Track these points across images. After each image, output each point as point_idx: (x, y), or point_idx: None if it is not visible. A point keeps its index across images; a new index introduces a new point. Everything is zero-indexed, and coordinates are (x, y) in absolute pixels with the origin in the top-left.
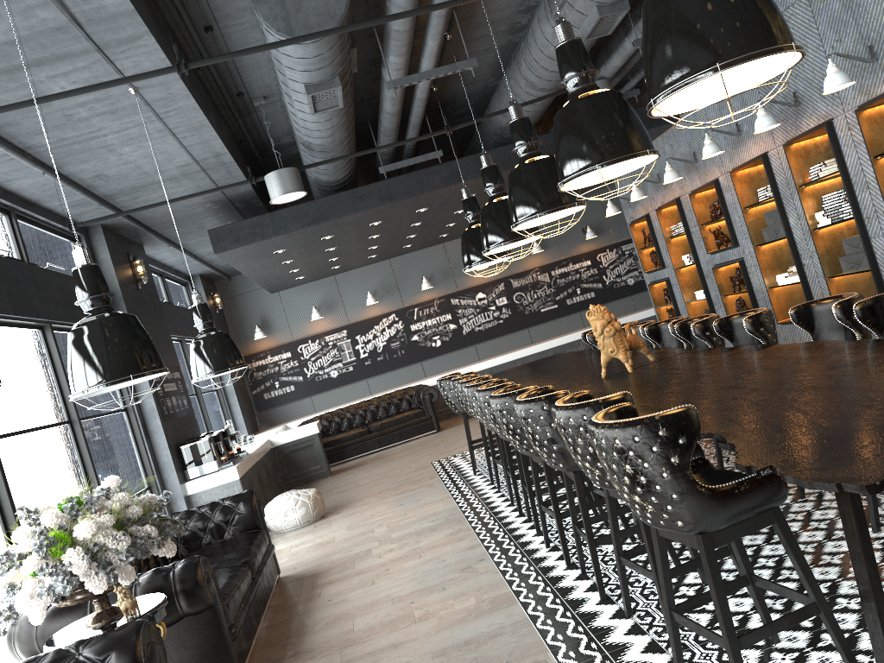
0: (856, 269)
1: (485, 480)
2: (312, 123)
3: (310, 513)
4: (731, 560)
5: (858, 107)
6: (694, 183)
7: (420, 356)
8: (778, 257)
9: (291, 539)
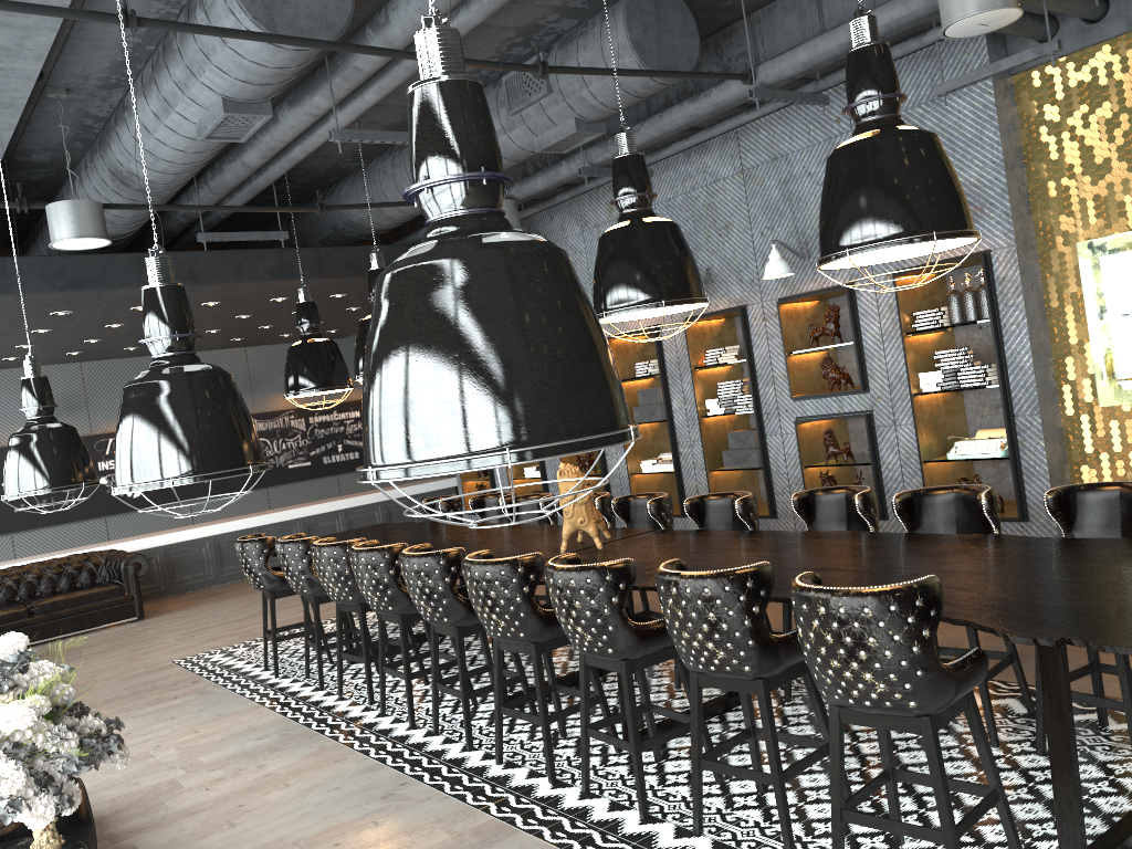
0: (741, 466)
1: (303, 684)
2: (174, 149)
3: None
4: (767, 767)
5: (779, 299)
6: None
7: (107, 508)
8: (642, 441)
9: None
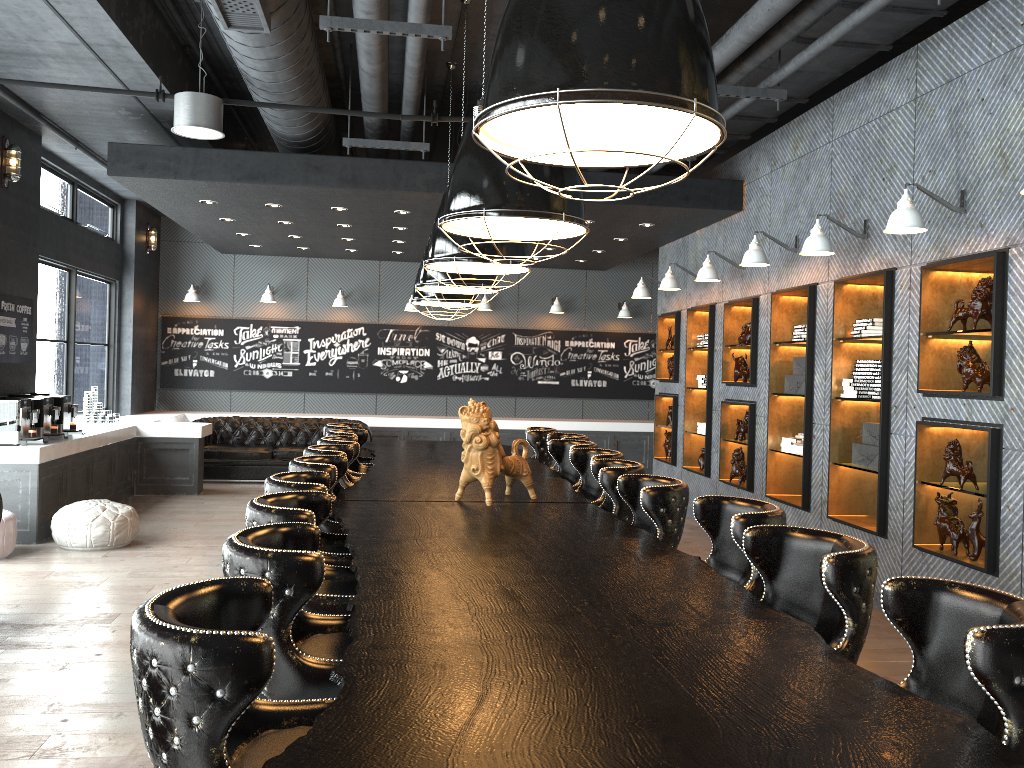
0: (866, 465)
1: None
2: (238, 43)
3: (109, 536)
4: None
5: (927, 264)
6: (734, 292)
7: (378, 387)
8: (794, 416)
9: (62, 563)
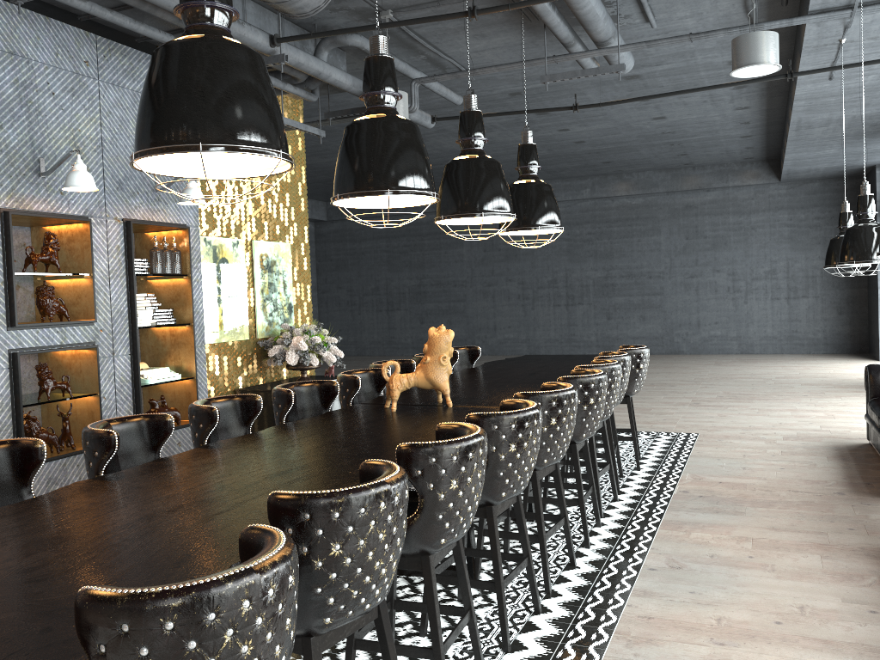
0: None
1: None
2: None
3: None
4: None
5: (2, 209)
6: None
7: None
8: None
9: None
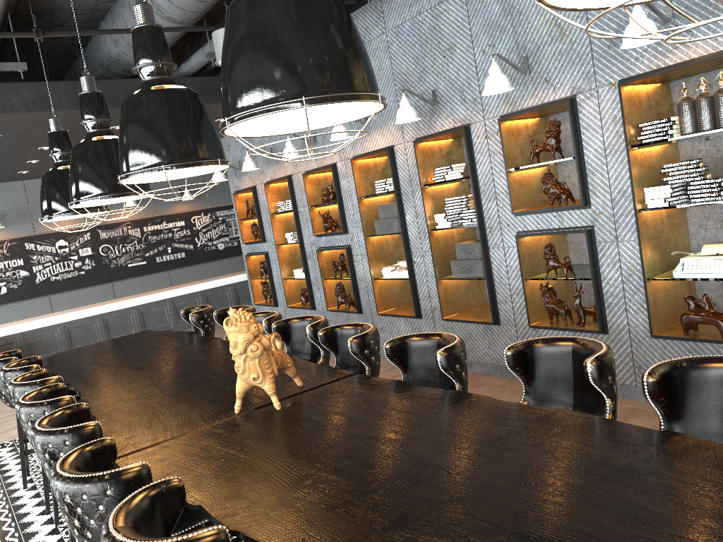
0: (467, 275)
1: (39, 502)
2: None
3: None
4: None
5: (501, 117)
6: (310, 164)
7: None
8: (384, 250)
9: None
